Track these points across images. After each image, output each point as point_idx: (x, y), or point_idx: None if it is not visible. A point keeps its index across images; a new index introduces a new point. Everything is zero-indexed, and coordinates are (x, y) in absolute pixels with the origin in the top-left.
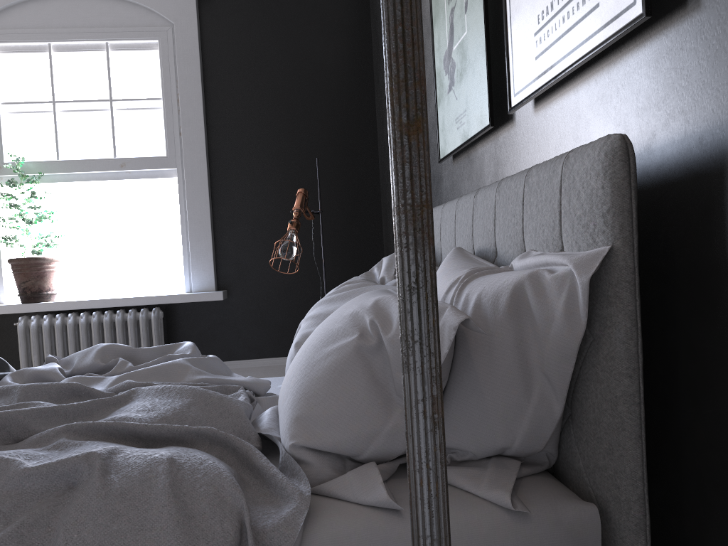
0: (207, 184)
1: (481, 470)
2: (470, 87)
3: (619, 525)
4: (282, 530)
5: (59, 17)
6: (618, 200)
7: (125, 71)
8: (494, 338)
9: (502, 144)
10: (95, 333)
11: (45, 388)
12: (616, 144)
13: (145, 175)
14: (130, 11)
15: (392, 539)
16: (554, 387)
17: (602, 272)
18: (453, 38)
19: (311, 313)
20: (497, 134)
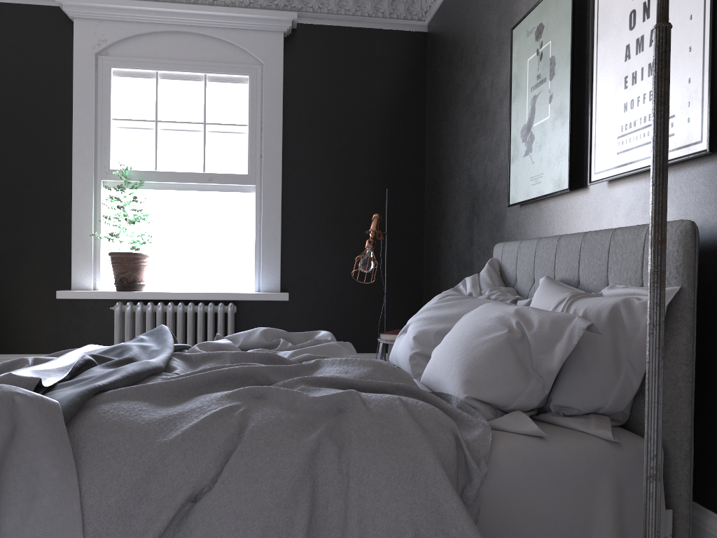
0: (281, 201)
1: (587, 419)
2: (549, 158)
3: (674, 455)
4: (479, 442)
5: (167, 50)
6: (687, 260)
7: (218, 100)
8: (597, 338)
9: (575, 203)
10: (180, 320)
11: (249, 355)
12: (688, 227)
13: (227, 189)
14: (227, 49)
15: (542, 452)
16: (635, 371)
17: (673, 302)
18: (533, 117)
19: (420, 315)
20: (570, 194)
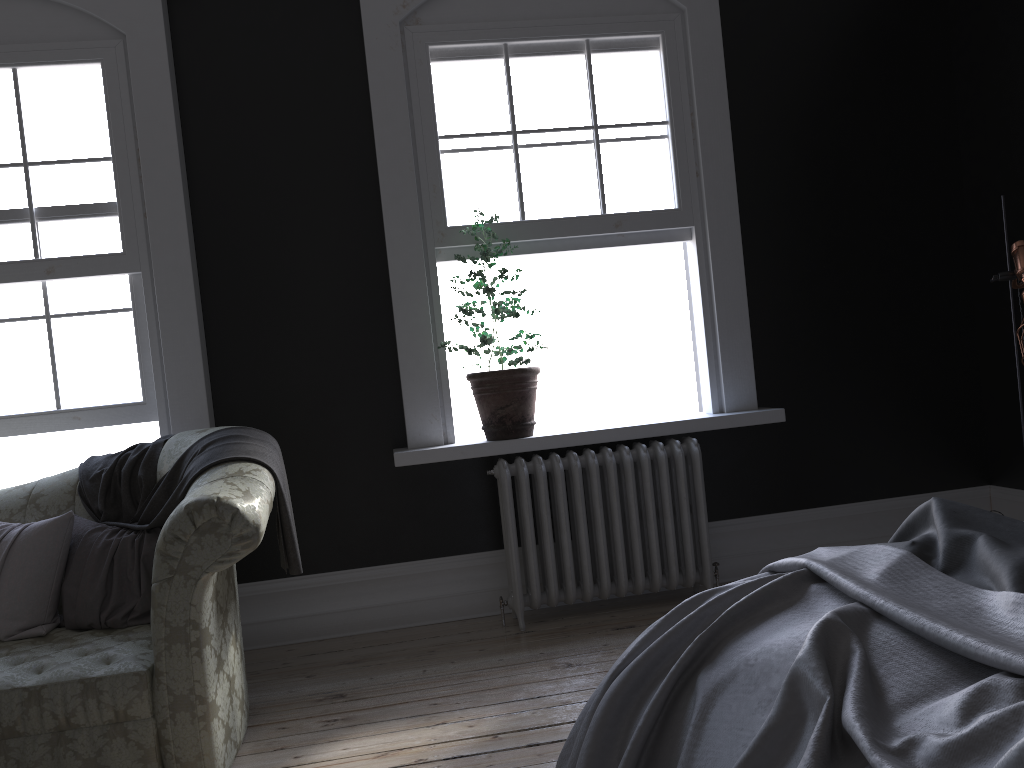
0: (741, 248)
1: None
2: None
3: None
4: None
5: (518, 3)
6: None
7: (614, 82)
8: None
9: None
10: (616, 480)
11: None
12: None
13: (644, 238)
14: None
15: None
16: None
17: None
18: None
19: None
20: None
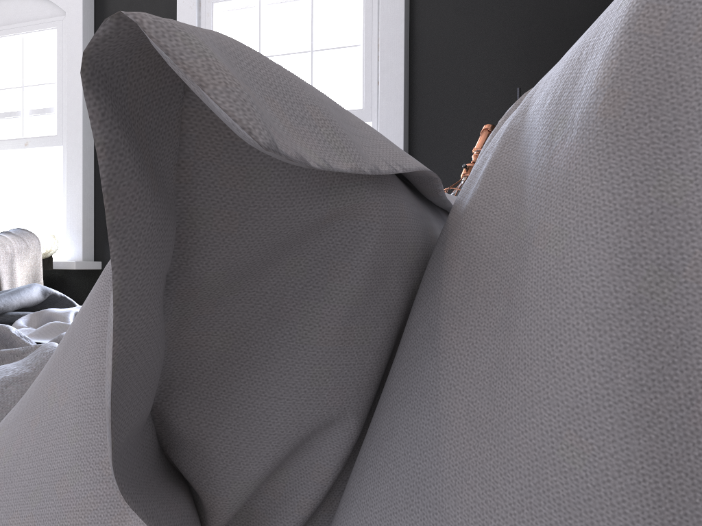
0: (403, 139)
1: None
2: None
3: None
4: None
5: None
6: None
7: (328, 18)
8: (530, 261)
9: None
10: None
11: None
12: None
13: None
14: None
15: None
16: None
17: None
18: None
19: None
20: None
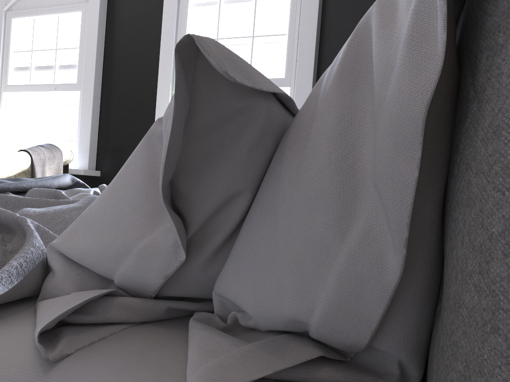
0: None
1: (236, 345)
2: None
3: None
4: None
5: None
6: None
7: (265, 15)
8: (313, 124)
9: None
10: None
11: (42, 192)
12: None
13: None
14: None
15: None
16: (387, 217)
17: None
18: None
19: None
20: None
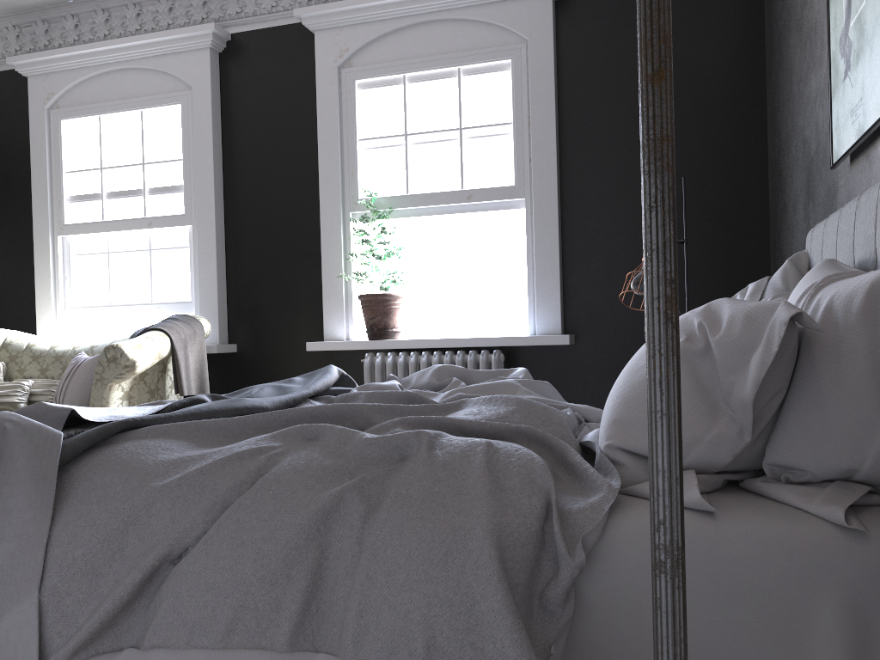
0: (557, 215)
1: (818, 489)
2: (867, 70)
3: None
4: (587, 513)
5: (414, 47)
6: None
7: (476, 96)
8: (843, 344)
9: None
10: None
11: (386, 395)
12: None
13: (491, 207)
14: (483, 31)
15: (701, 538)
16: None
17: None
18: (850, 12)
19: None
20: None
